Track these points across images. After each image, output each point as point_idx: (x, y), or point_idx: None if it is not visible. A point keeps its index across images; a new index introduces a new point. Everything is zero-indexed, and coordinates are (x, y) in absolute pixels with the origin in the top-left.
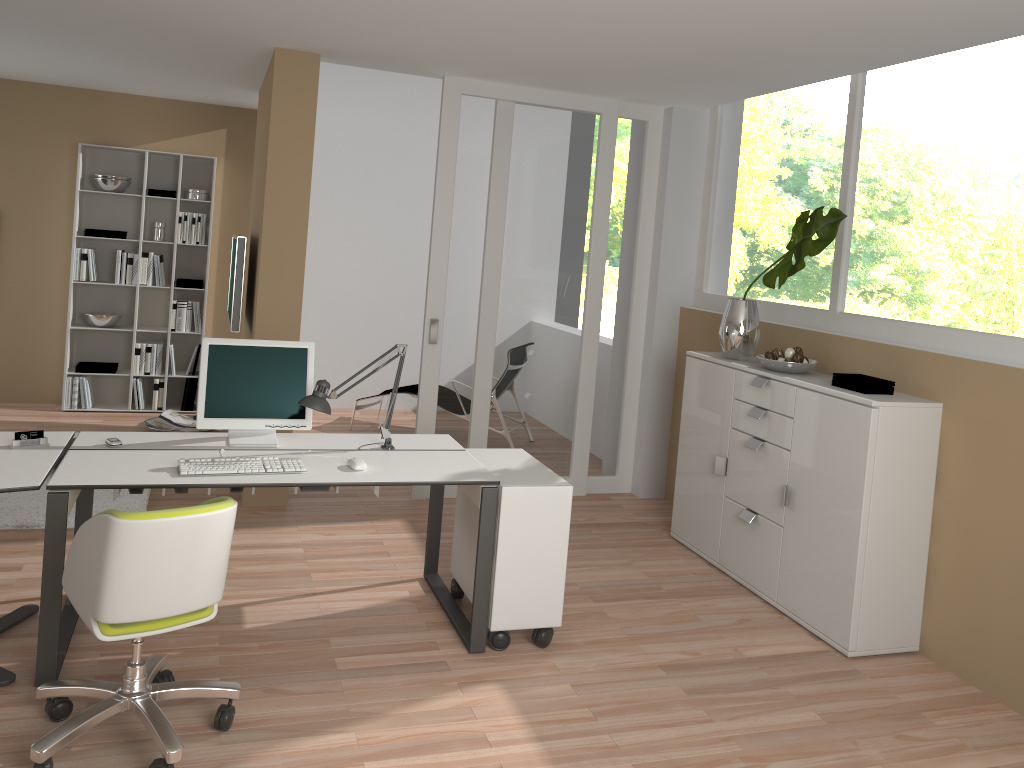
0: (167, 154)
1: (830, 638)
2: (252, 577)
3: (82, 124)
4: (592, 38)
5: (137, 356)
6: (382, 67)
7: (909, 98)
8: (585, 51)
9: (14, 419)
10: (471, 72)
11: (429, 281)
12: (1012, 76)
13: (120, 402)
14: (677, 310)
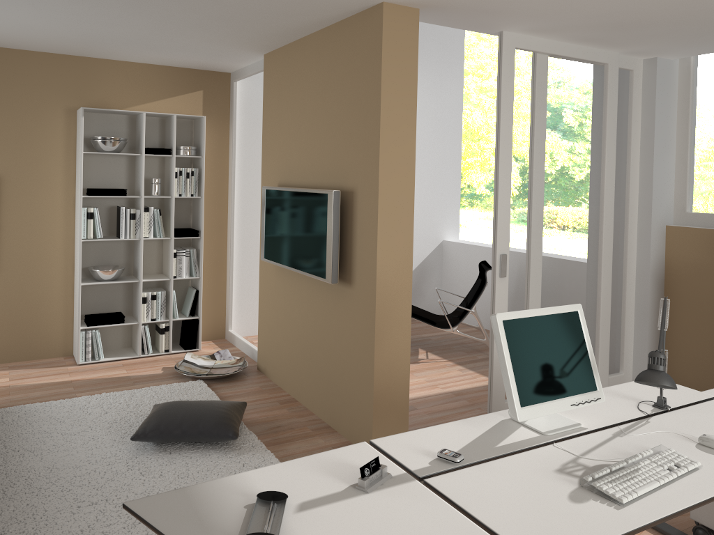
0: (158, 115)
1: None
2: None
3: (74, 89)
4: None
5: (144, 304)
6: (454, 23)
7: None
8: None
9: (41, 381)
10: (538, 26)
11: (498, 220)
12: None
13: (122, 348)
14: (664, 228)
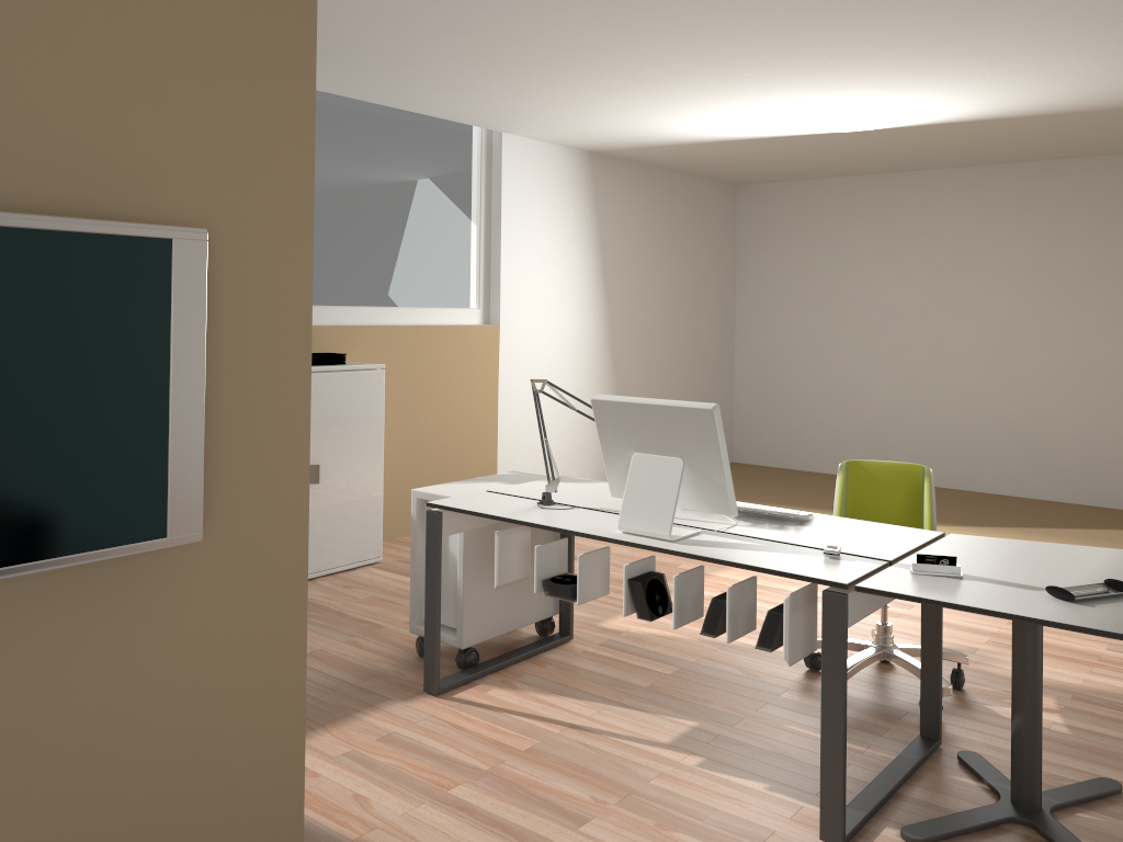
0: None
1: (365, 560)
2: (594, 774)
3: None
4: (378, 12)
5: None
6: None
7: None
8: None
9: None
10: None
11: None
12: (345, 123)
13: None
14: None
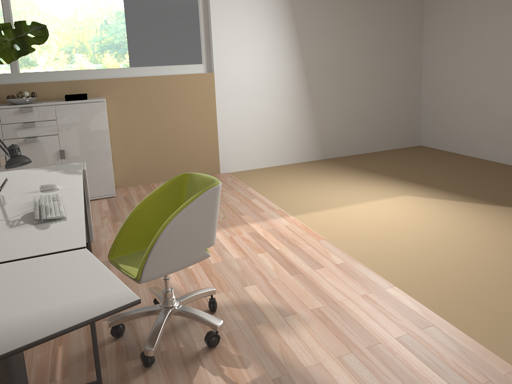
0: None
1: (104, 195)
2: None
3: None
4: None
5: None
6: None
7: None
8: None
9: None
10: None
11: None
12: None
13: None
14: None
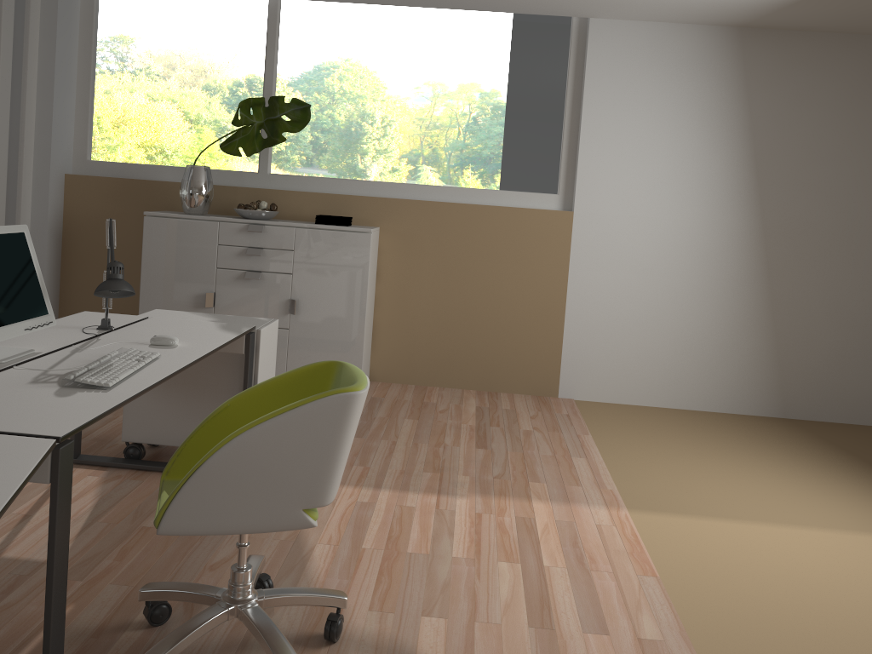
0: None
1: None
2: None
3: None
4: None
5: None
6: None
7: (326, 26)
8: None
9: None
10: None
11: None
12: (407, 29)
13: None
14: (63, 177)
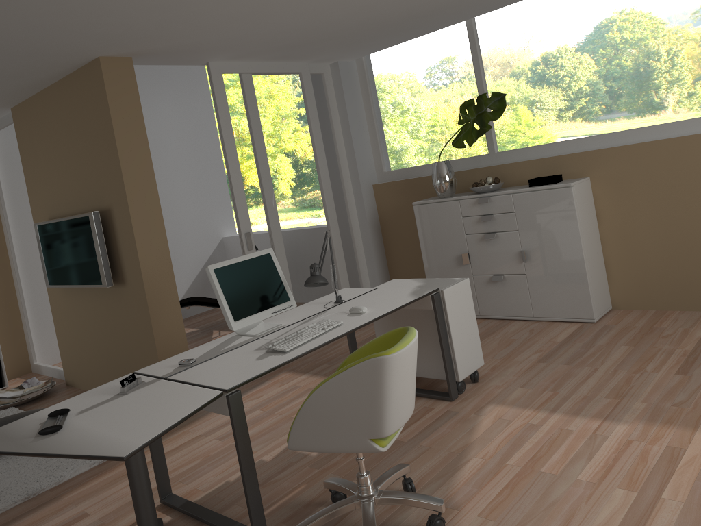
0: None
1: (579, 318)
2: (261, 435)
3: None
4: (359, 12)
5: None
6: (167, 62)
7: (510, 25)
8: (340, 23)
9: None
10: (233, 55)
11: (237, 207)
12: (575, 2)
13: None
14: (371, 187)
